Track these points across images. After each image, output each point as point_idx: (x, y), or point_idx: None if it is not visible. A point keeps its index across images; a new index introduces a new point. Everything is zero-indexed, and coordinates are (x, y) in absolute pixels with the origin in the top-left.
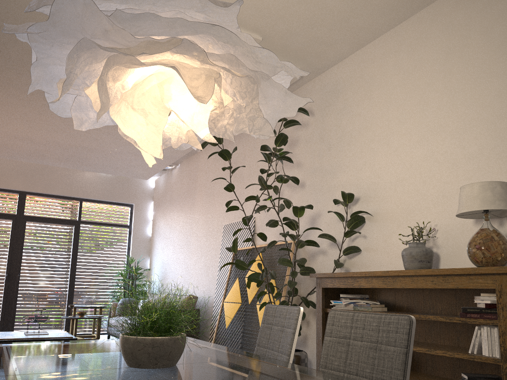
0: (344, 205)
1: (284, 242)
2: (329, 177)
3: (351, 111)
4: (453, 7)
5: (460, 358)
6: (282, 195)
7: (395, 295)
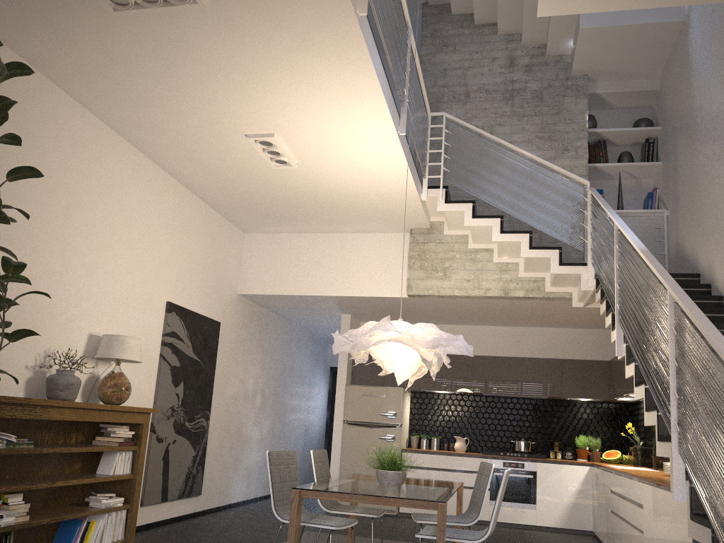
0: None
1: None
2: None
3: None
4: (110, 146)
5: (113, 480)
6: None
7: (4, 424)
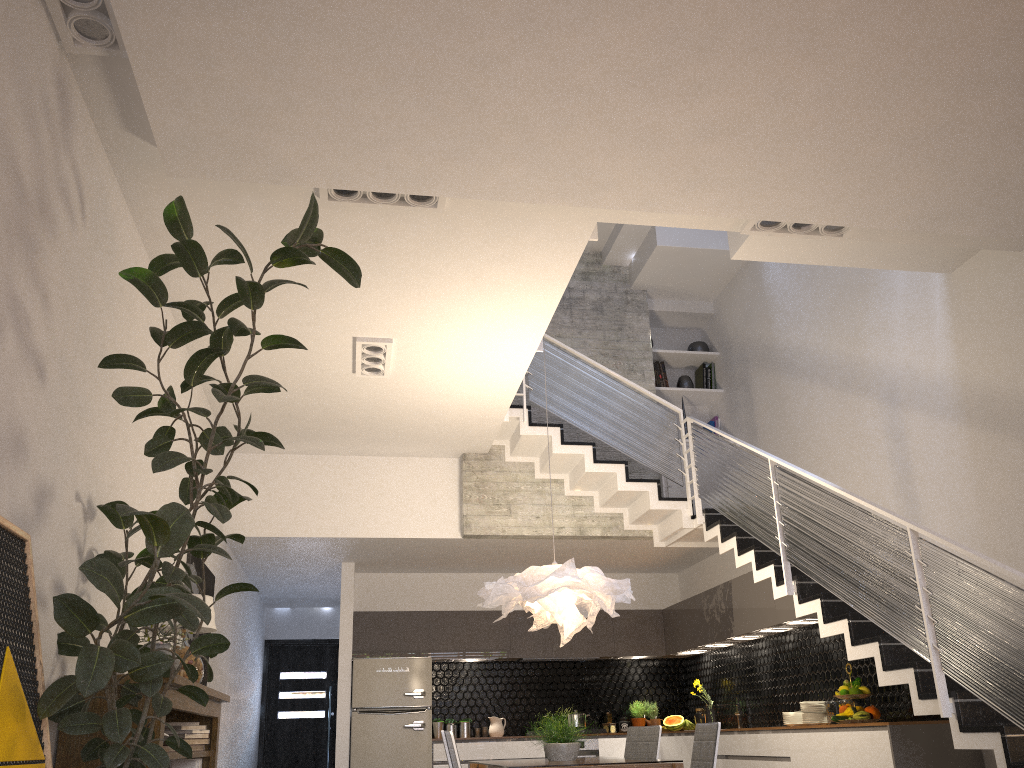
0: (122, 524)
1: (11, 525)
2: (77, 418)
3: (115, 321)
4: None
5: None
6: (0, 337)
7: None
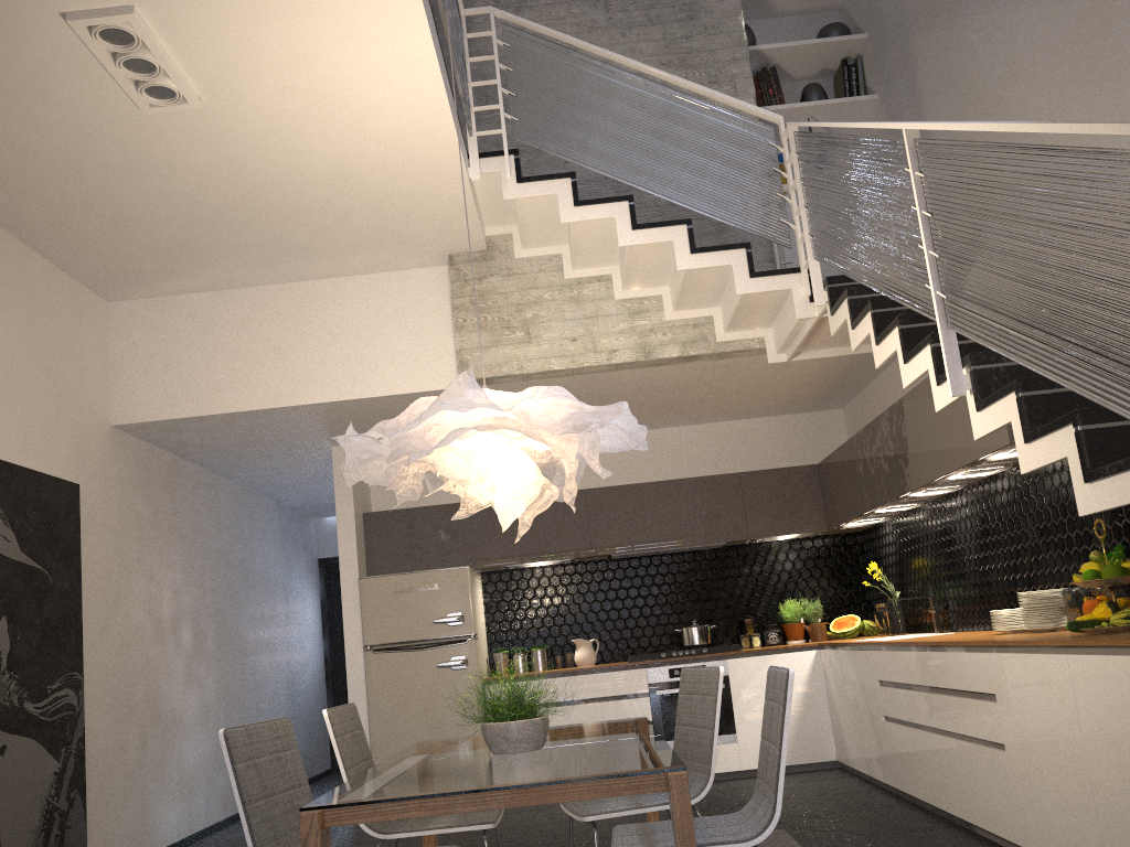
0: None
1: None
2: None
3: None
4: None
5: None
6: None
7: None
